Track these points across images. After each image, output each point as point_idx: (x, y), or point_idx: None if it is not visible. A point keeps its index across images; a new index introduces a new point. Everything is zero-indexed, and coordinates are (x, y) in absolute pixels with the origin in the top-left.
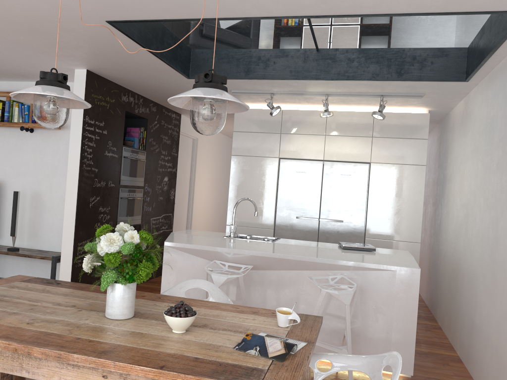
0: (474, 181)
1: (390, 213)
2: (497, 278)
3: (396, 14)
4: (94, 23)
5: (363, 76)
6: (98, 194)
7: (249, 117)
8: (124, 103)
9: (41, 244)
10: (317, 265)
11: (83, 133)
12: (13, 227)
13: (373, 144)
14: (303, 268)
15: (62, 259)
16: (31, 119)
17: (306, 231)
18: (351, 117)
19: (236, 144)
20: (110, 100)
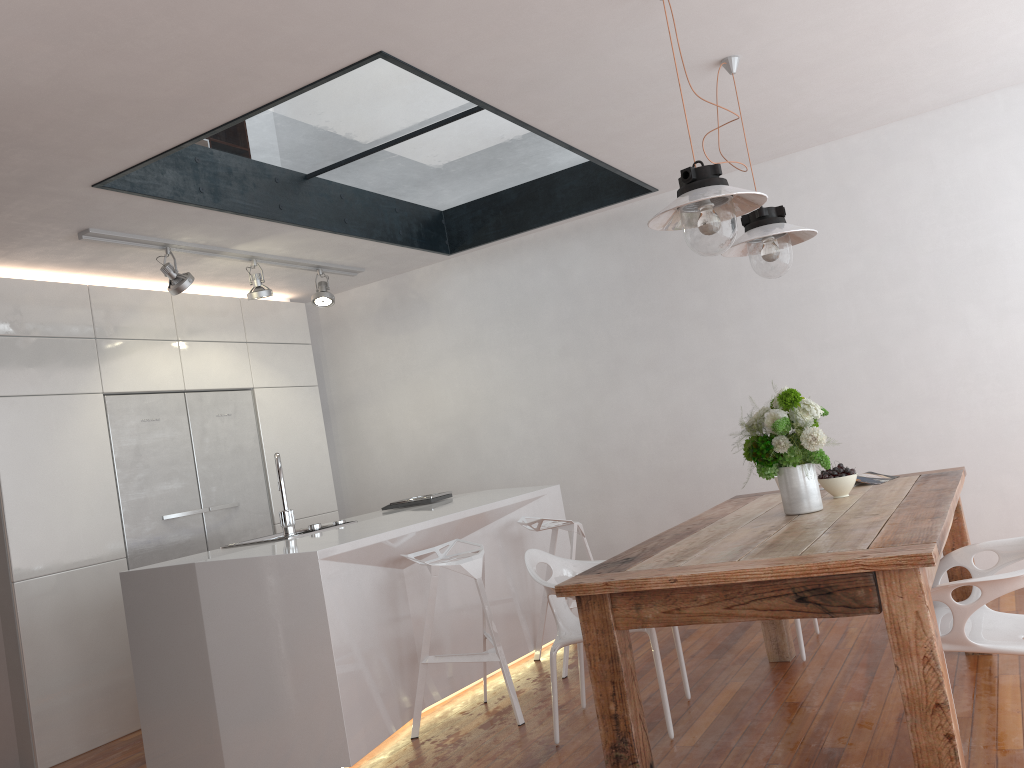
0: (479, 384)
1: (297, 472)
2: (612, 471)
3: (611, 167)
4: (352, 43)
5: (366, 233)
6: None
7: (18, 300)
8: None
9: None
10: (491, 516)
11: None
12: None
13: (251, 354)
14: (477, 528)
15: None
16: None
17: (186, 542)
18: (211, 306)
19: None
20: None
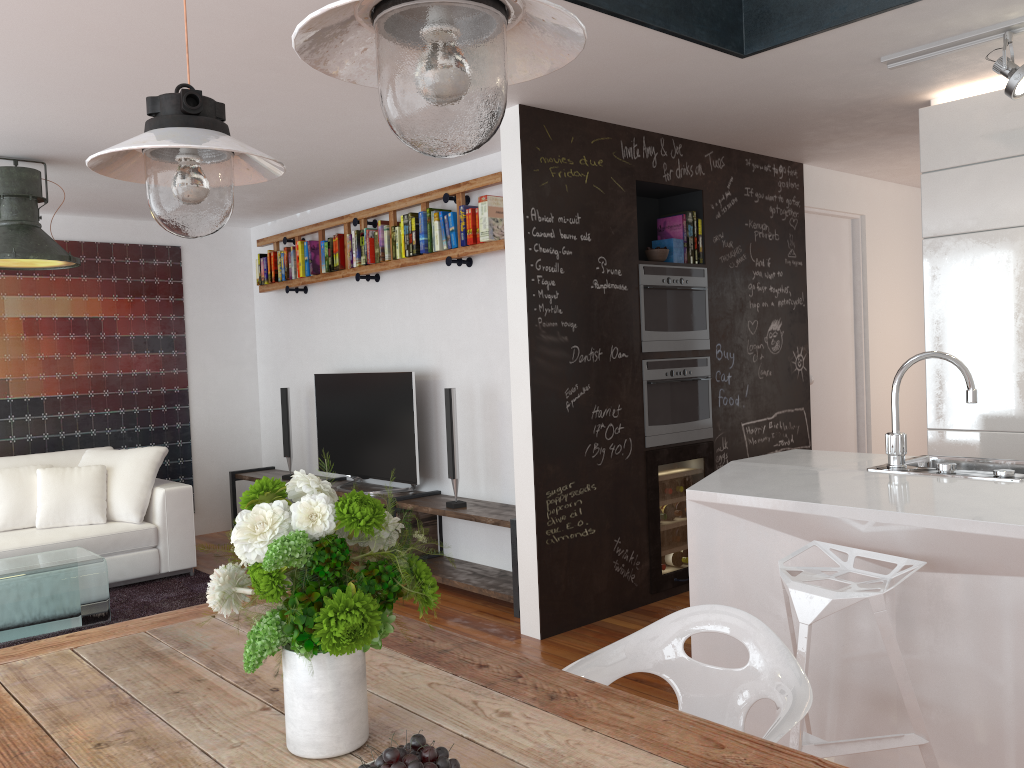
0: None
1: None
2: None
3: None
4: None
5: None
6: (584, 379)
7: (964, 123)
8: (630, 163)
9: (507, 493)
10: None
11: (528, 249)
12: (450, 461)
13: None
14: None
15: (518, 527)
16: (460, 240)
17: None
18: None
19: (934, 205)
20: (590, 162)
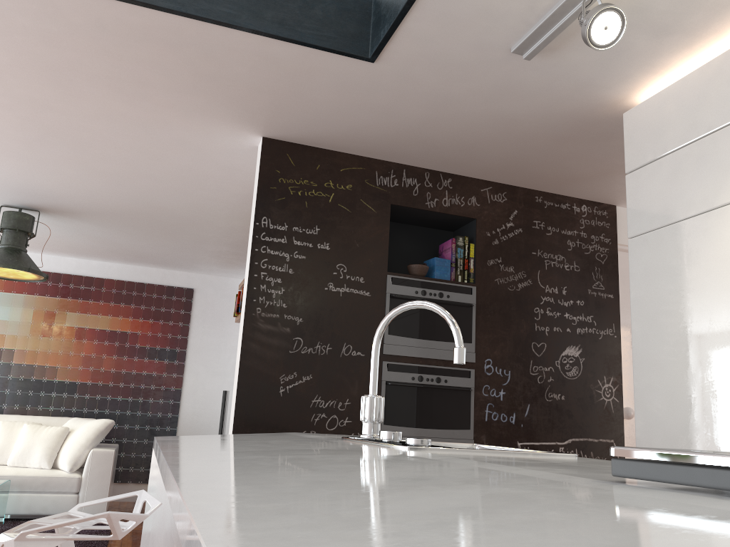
0: None
1: None
2: None
3: None
4: None
5: None
6: (306, 369)
7: (657, 117)
8: (386, 189)
9: None
10: None
11: (254, 249)
12: None
13: None
14: None
15: None
16: None
17: None
18: None
19: (636, 203)
20: (338, 186)
